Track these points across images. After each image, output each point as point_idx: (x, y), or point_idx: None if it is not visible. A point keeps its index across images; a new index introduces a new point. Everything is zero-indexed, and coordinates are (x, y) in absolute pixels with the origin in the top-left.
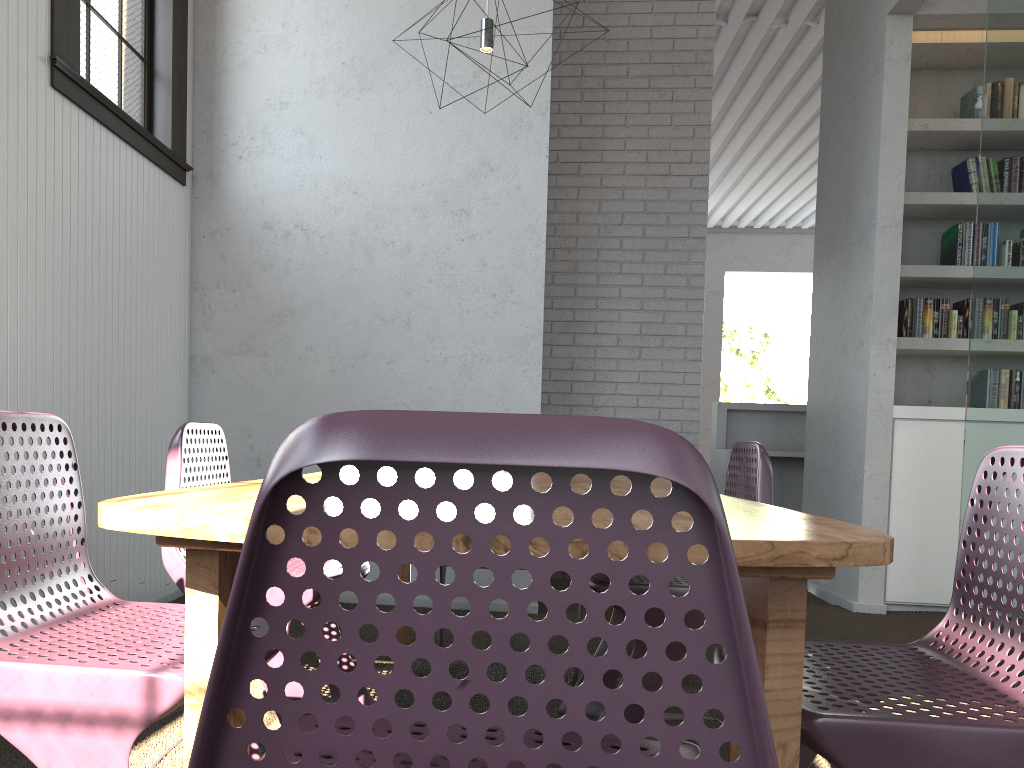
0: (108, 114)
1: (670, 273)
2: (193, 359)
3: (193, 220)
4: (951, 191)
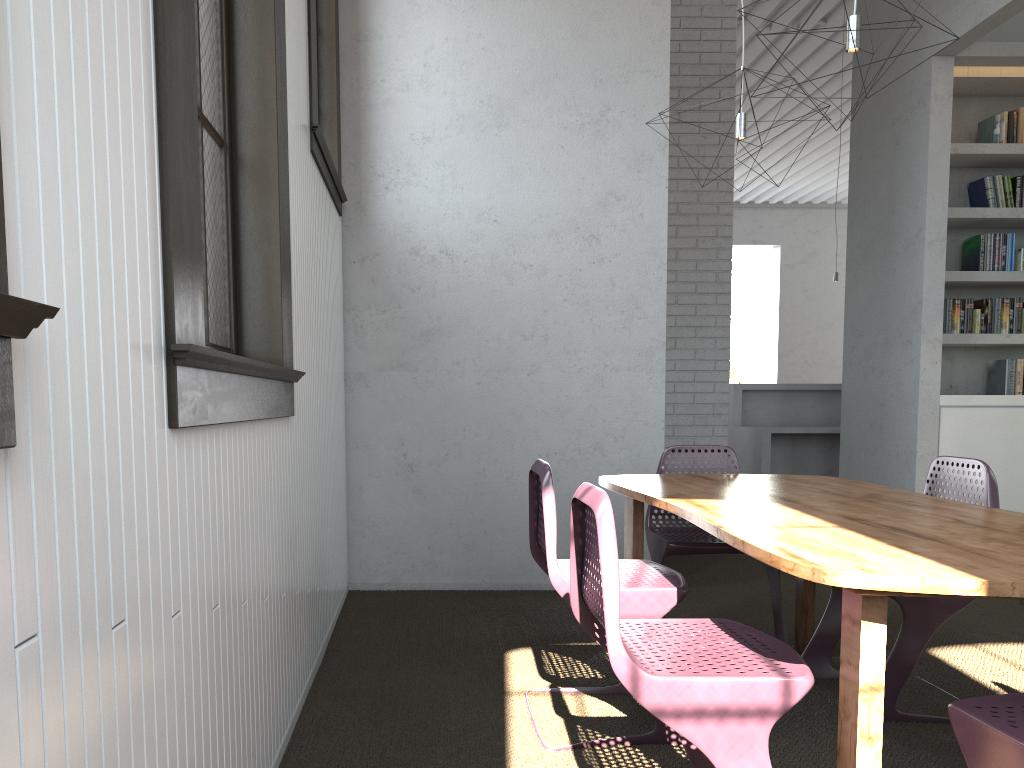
0: (324, 165)
1: (701, 269)
2: (347, 375)
3: (343, 247)
4: (967, 203)
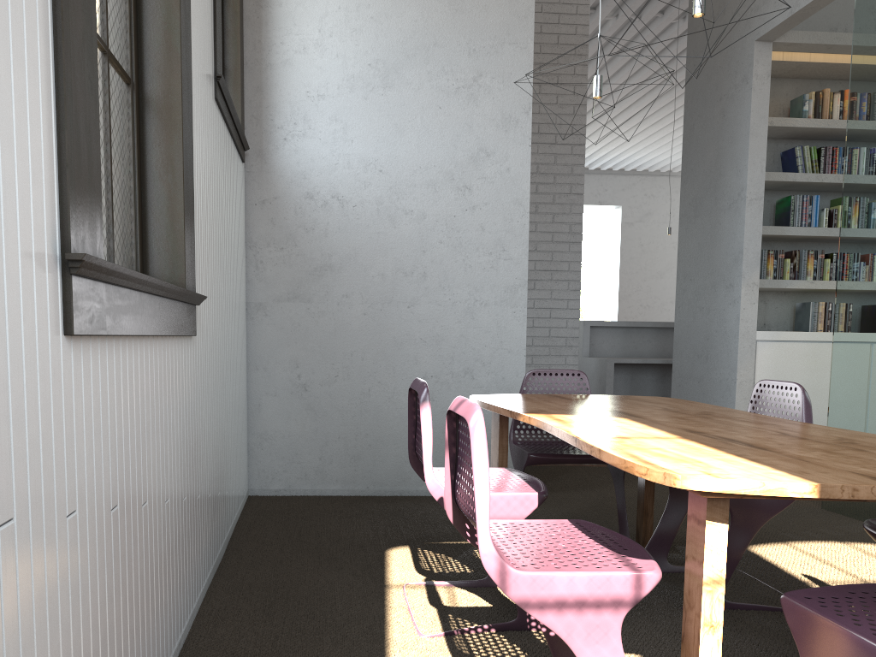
0: (228, 114)
1: (557, 221)
2: (249, 305)
3: (246, 190)
4: (780, 169)
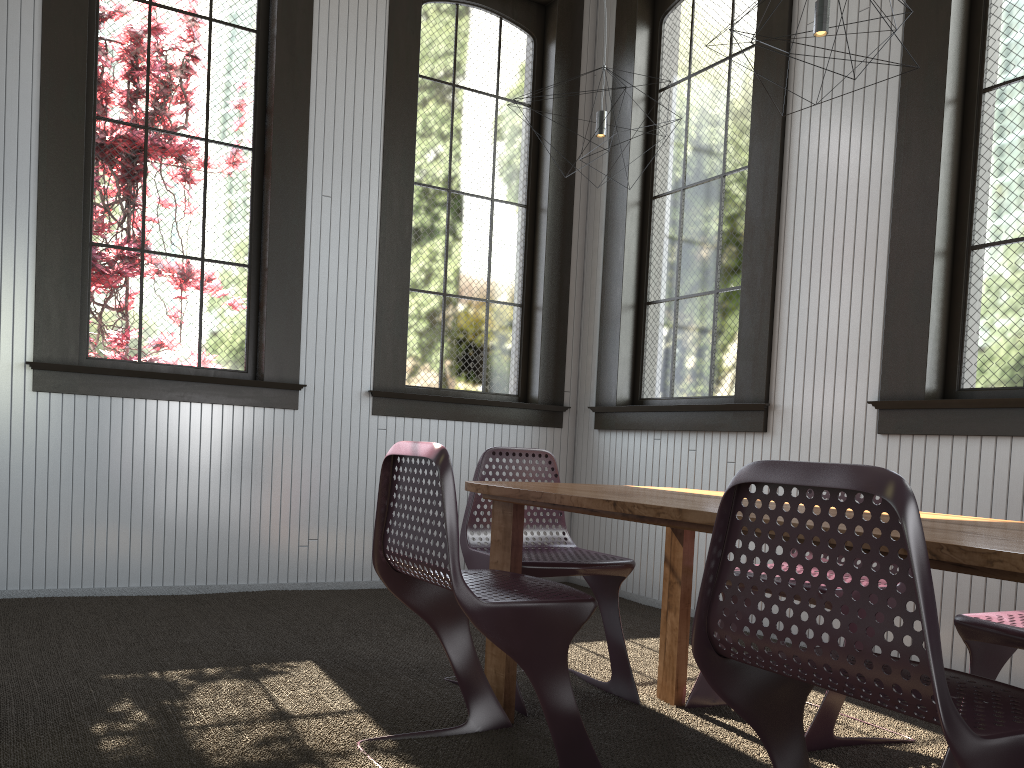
0: None
1: None
2: None
3: None
4: None
